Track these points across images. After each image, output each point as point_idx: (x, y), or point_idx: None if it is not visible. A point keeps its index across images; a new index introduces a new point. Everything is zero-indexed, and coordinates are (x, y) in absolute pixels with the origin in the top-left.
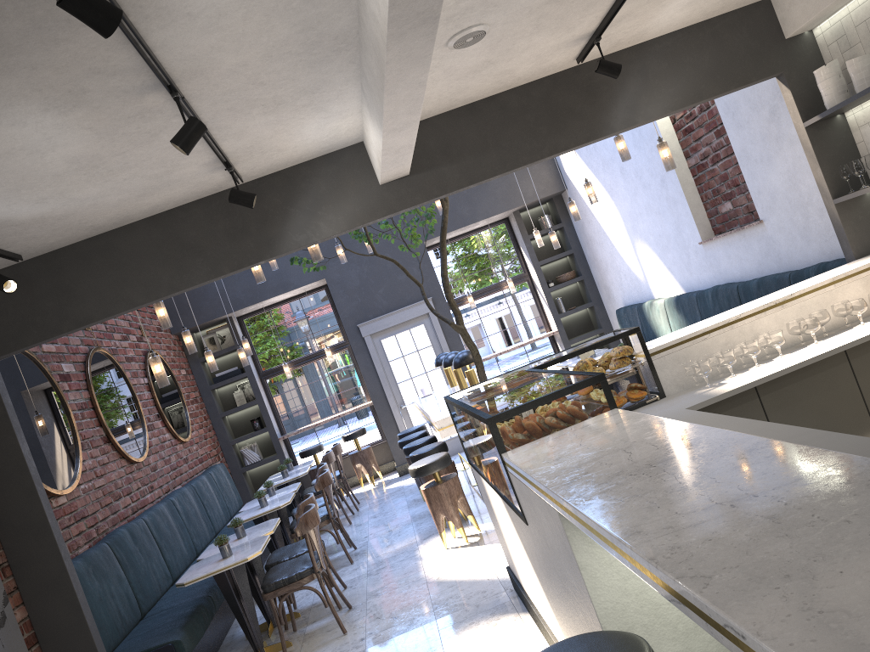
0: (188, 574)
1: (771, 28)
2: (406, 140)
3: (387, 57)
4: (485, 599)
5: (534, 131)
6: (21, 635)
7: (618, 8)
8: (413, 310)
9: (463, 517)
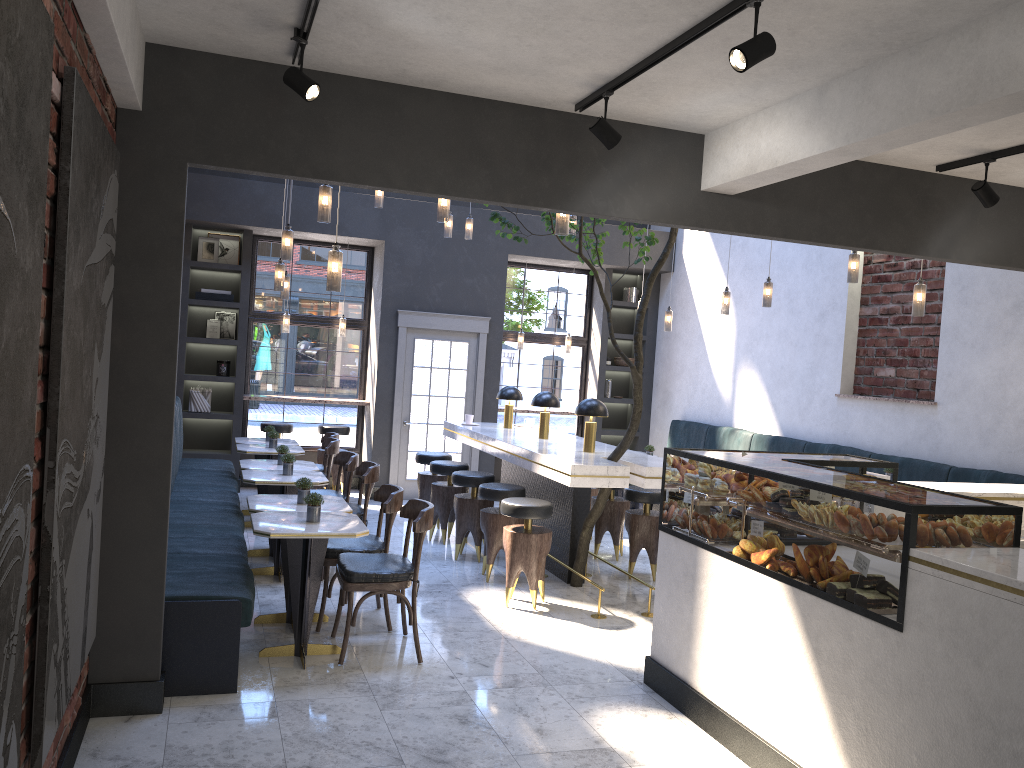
0: (262, 523)
1: None
2: (819, 165)
3: (1023, 90)
4: (609, 683)
5: (862, 215)
6: (101, 520)
7: None
8: (465, 322)
9: None
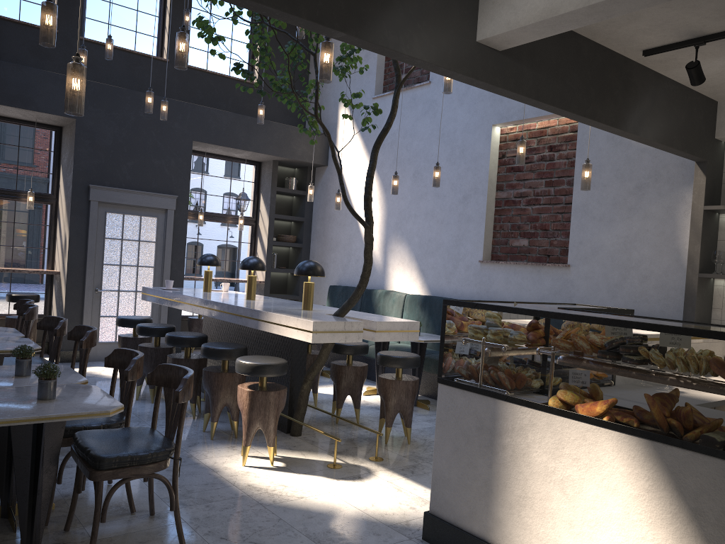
0: None
1: (712, 124)
2: (632, 6)
3: None
4: None
5: (588, 88)
6: None
7: None
8: (154, 199)
9: (235, 433)
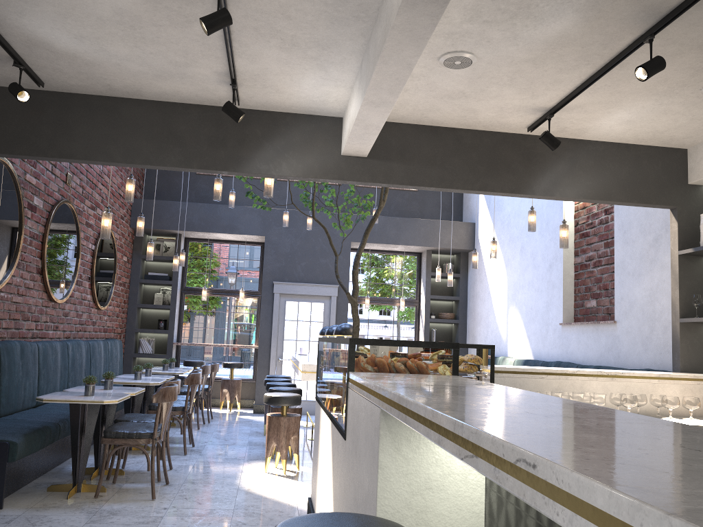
0: (50, 395)
1: (680, 171)
2: (377, 119)
3: (395, 21)
4: (279, 517)
5: (474, 167)
6: None
7: (576, 95)
8: (320, 289)
9: (289, 455)
